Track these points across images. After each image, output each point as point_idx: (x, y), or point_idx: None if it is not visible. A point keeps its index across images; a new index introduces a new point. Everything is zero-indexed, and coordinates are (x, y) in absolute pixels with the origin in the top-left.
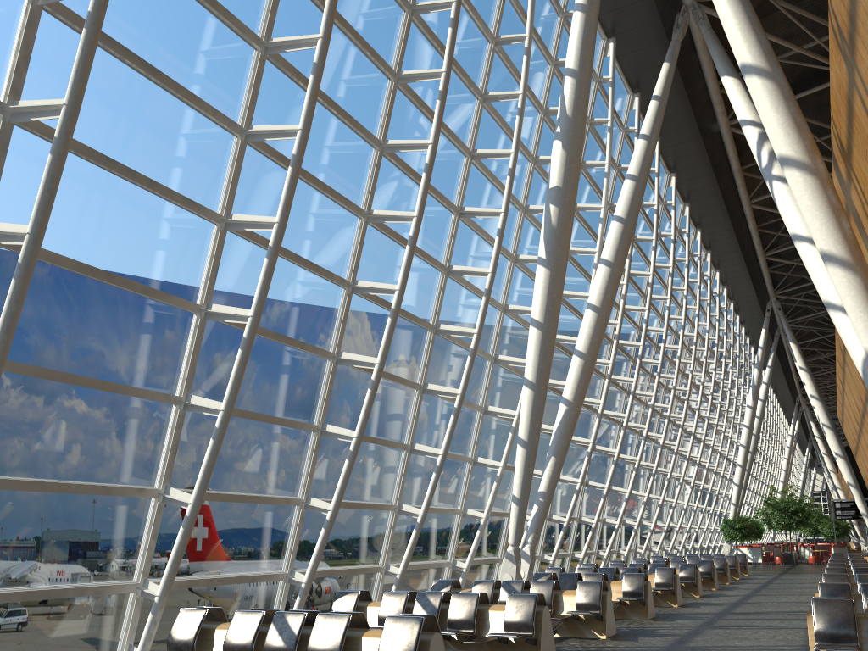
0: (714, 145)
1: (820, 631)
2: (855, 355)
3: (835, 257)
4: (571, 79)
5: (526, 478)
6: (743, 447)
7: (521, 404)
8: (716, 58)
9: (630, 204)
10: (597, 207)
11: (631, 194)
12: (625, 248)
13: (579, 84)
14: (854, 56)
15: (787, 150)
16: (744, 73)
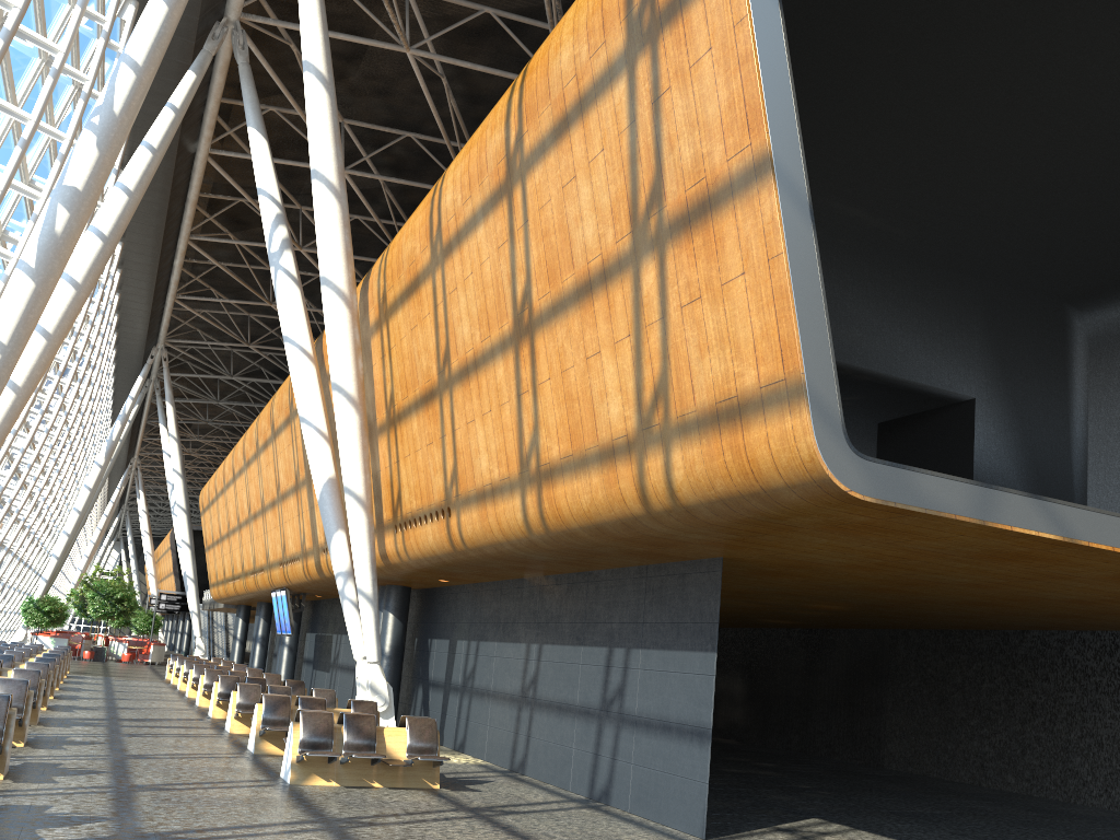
0: (184, 165)
1: (305, 739)
2: (318, 476)
3: (345, 390)
4: (131, 72)
5: None
6: (78, 512)
7: None
8: (249, 102)
9: (117, 222)
10: None
11: (121, 210)
12: (99, 273)
13: (139, 83)
14: (446, 259)
15: (333, 273)
16: (315, 177)
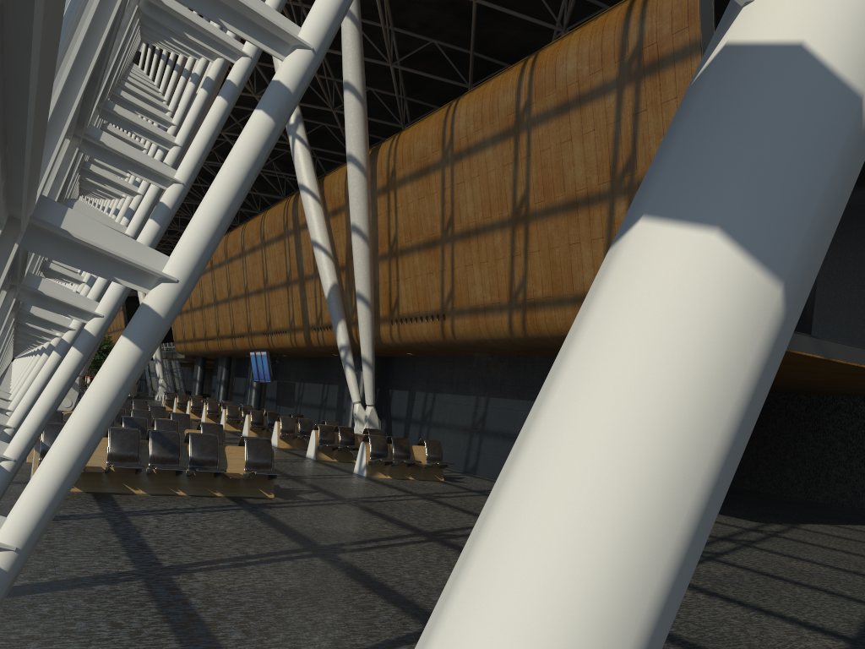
0: None
1: (373, 451)
2: (326, 283)
3: (361, 231)
4: None
5: None
6: None
7: None
8: None
9: None
10: (151, 83)
11: None
12: None
13: None
14: (455, 162)
15: (357, 154)
16: (347, 88)
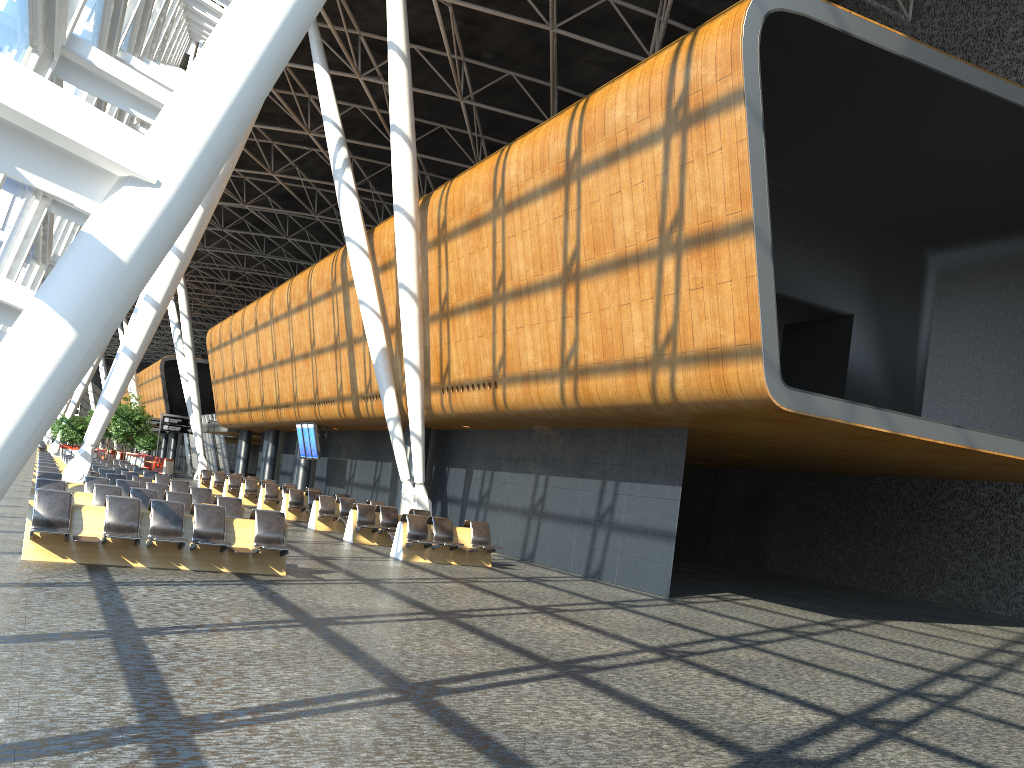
0: None
1: (411, 532)
2: (374, 346)
3: (409, 289)
4: None
5: (125, 387)
6: None
7: (138, 318)
8: (315, 43)
9: None
10: None
11: None
12: None
13: None
14: (507, 213)
15: (404, 203)
16: (394, 130)
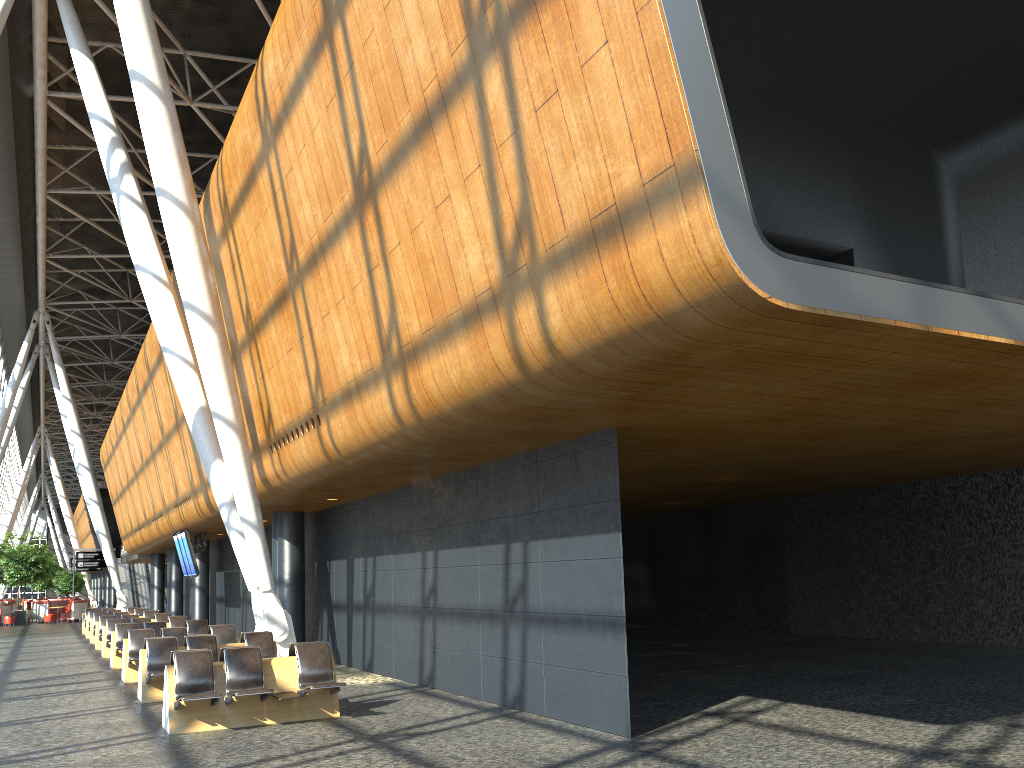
0: (23, 111)
1: (181, 683)
2: (188, 407)
3: (198, 308)
4: None
5: None
6: None
7: None
8: (69, 23)
9: None
10: None
11: None
12: None
13: None
14: (277, 138)
15: (167, 182)
16: (134, 79)
